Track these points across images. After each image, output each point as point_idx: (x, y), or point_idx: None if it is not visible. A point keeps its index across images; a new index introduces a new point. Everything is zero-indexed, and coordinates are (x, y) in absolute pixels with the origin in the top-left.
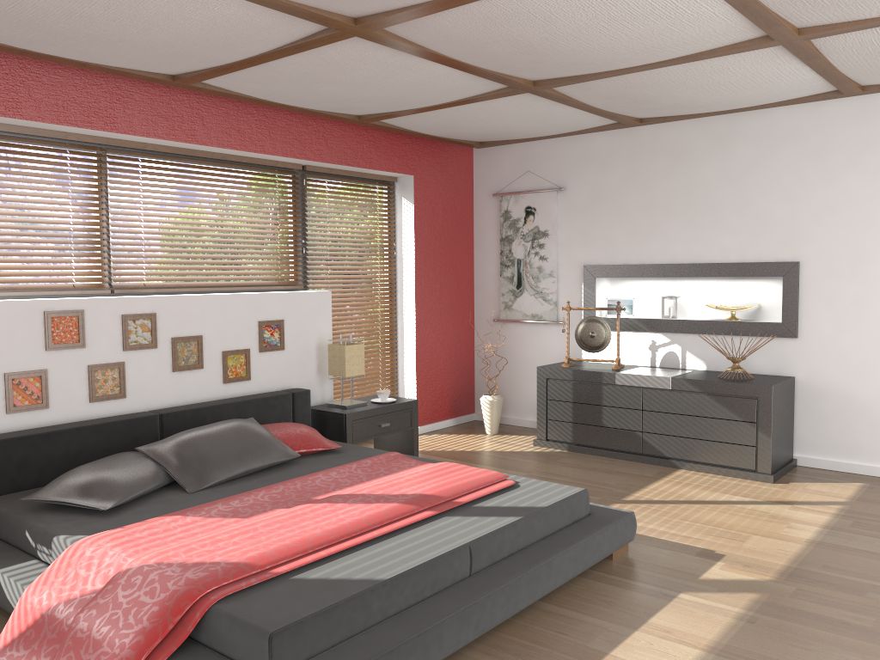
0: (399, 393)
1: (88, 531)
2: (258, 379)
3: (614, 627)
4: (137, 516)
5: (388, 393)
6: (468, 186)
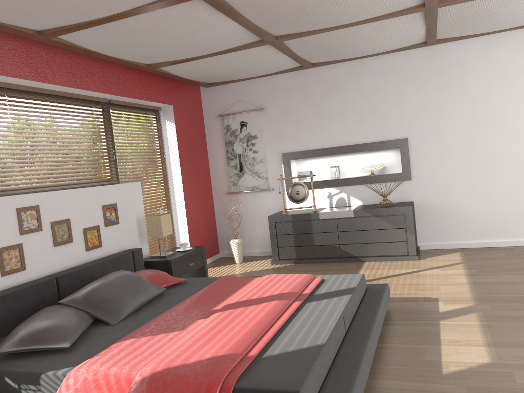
0: (176, 246)
1: (67, 364)
2: (106, 245)
3: (428, 346)
4: (93, 347)
5: (187, 244)
6: (200, 111)
